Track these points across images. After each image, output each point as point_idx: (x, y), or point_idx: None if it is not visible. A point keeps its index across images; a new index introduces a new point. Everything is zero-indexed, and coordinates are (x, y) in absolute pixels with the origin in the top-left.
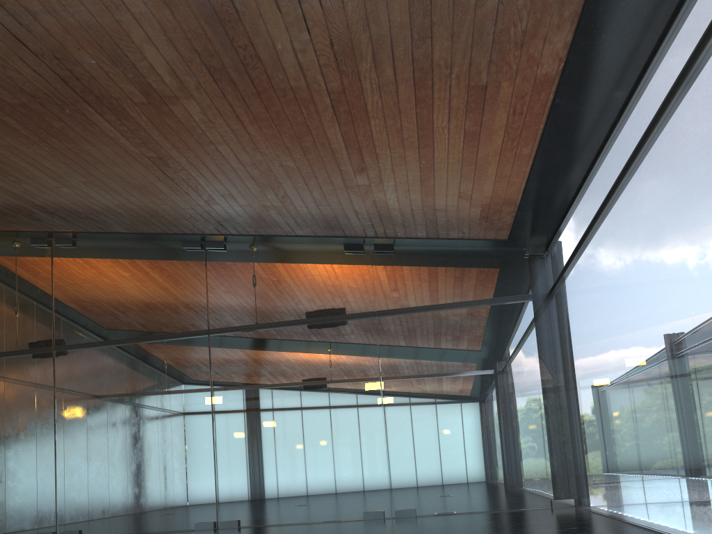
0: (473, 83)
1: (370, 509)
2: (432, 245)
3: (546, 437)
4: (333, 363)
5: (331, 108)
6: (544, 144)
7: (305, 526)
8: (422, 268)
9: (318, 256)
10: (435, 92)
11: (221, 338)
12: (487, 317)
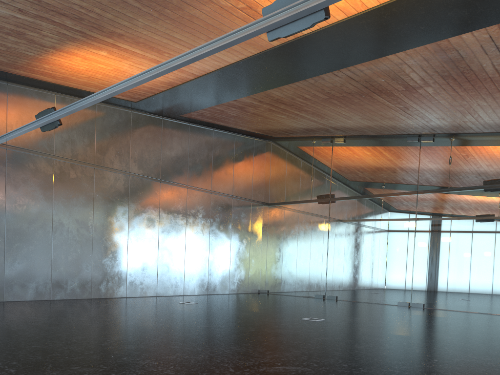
0: None
1: None
2: None
3: None
4: (498, 215)
5: None
6: None
7: (465, 313)
8: None
9: (497, 144)
10: None
11: (424, 197)
12: None
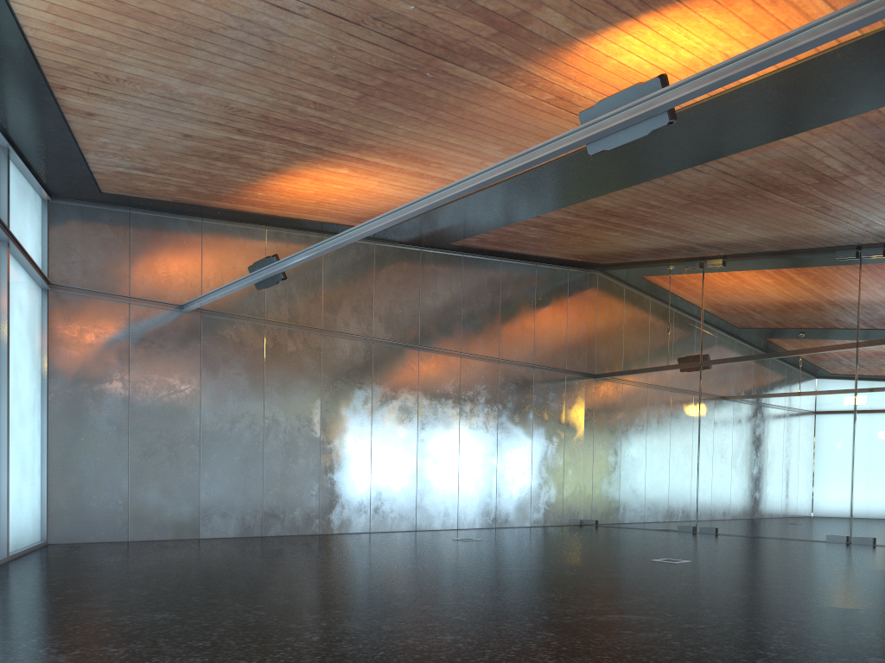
0: None
1: None
2: None
3: None
4: None
5: None
6: None
7: None
8: None
9: None
10: None
11: (870, 353)
12: None
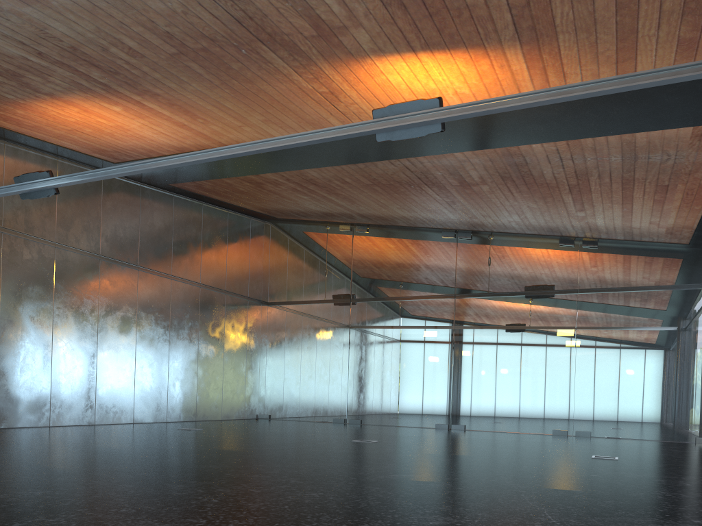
0: (659, 184)
1: (558, 428)
2: (627, 243)
3: (698, 392)
4: (541, 325)
5: (568, 189)
6: None
7: (511, 434)
8: (617, 260)
9: (539, 247)
10: (635, 186)
11: (463, 302)
12: (665, 300)
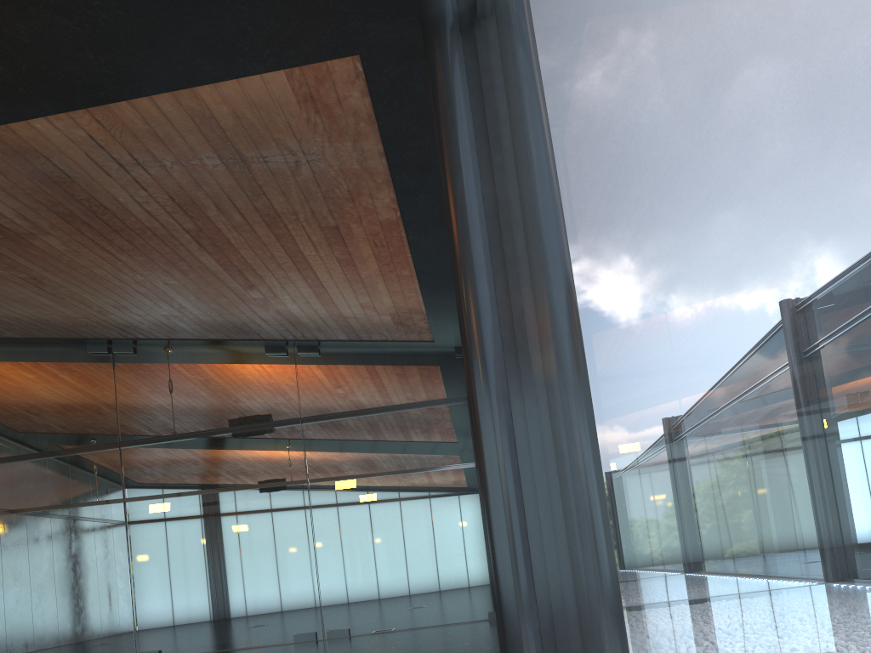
0: (323, 224)
1: (302, 631)
2: (358, 346)
3: (481, 546)
4: (257, 475)
5: (195, 241)
6: (419, 268)
7: None
8: (350, 370)
9: (238, 359)
10: (291, 231)
11: (134, 452)
12: (419, 422)
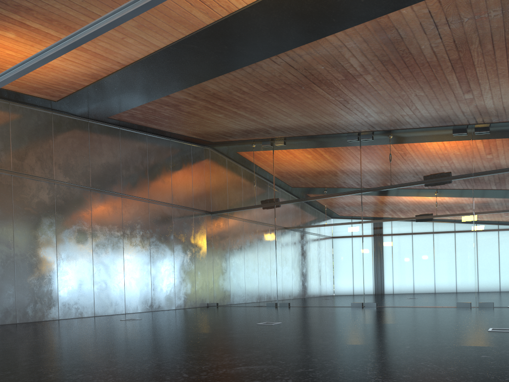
0: None
1: (461, 301)
2: None
3: None
4: (441, 209)
5: (450, 66)
6: None
7: (418, 308)
8: None
9: (434, 139)
10: None
11: (368, 195)
12: None
